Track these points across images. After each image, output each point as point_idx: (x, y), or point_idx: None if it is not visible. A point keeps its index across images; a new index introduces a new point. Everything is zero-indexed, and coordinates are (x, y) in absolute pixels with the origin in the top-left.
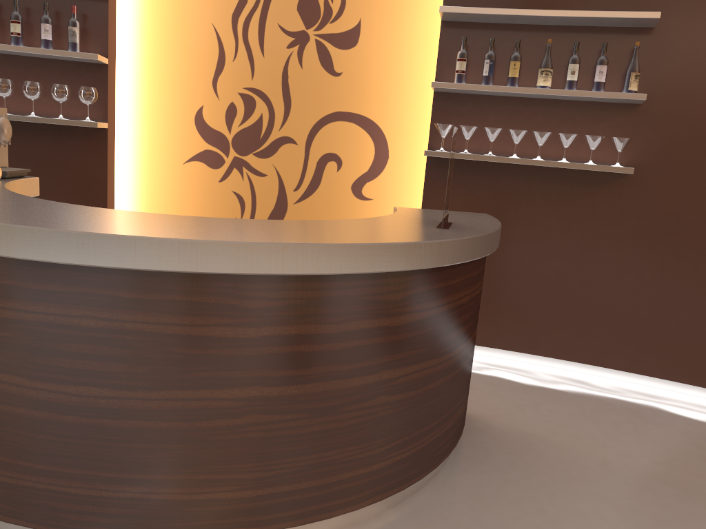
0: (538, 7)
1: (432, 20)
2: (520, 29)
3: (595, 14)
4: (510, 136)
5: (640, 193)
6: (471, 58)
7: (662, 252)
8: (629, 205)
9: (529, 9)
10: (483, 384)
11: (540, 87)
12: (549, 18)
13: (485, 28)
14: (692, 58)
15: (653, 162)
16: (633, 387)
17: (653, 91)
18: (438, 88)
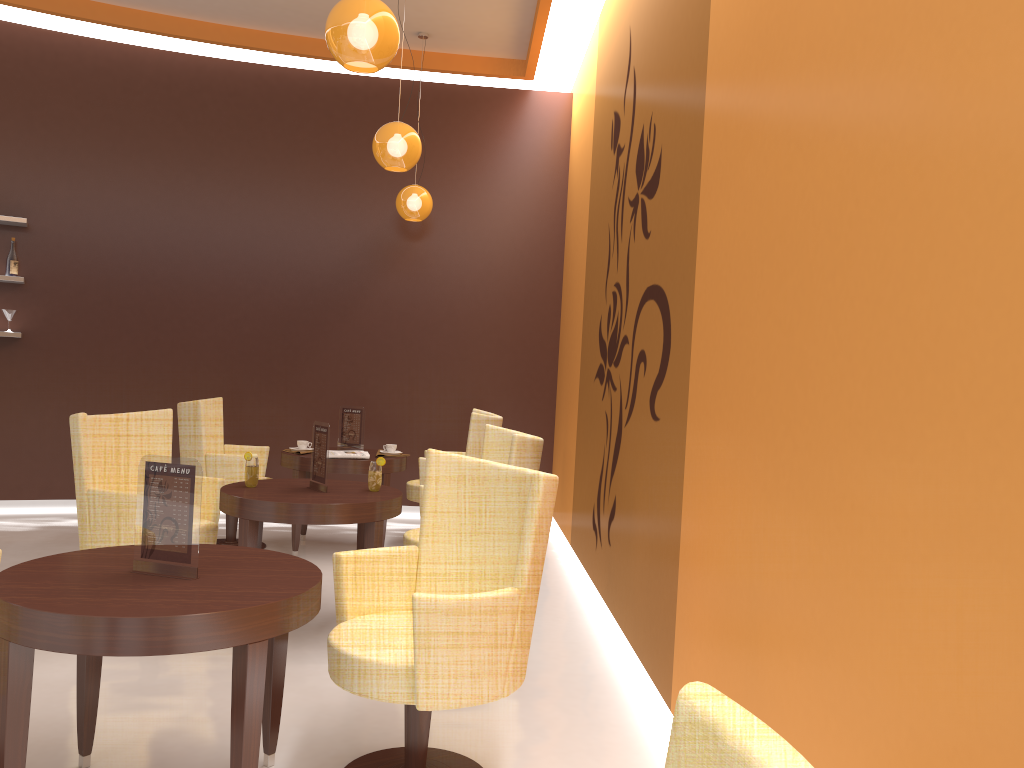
0: None
1: None
2: None
3: None
4: None
5: (33, 353)
6: None
7: (57, 398)
8: (25, 363)
9: None
10: None
11: None
12: None
13: None
14: (59, 252)
15: (40, 329)
16: (48, 511)
17: (33, 275)
18: None
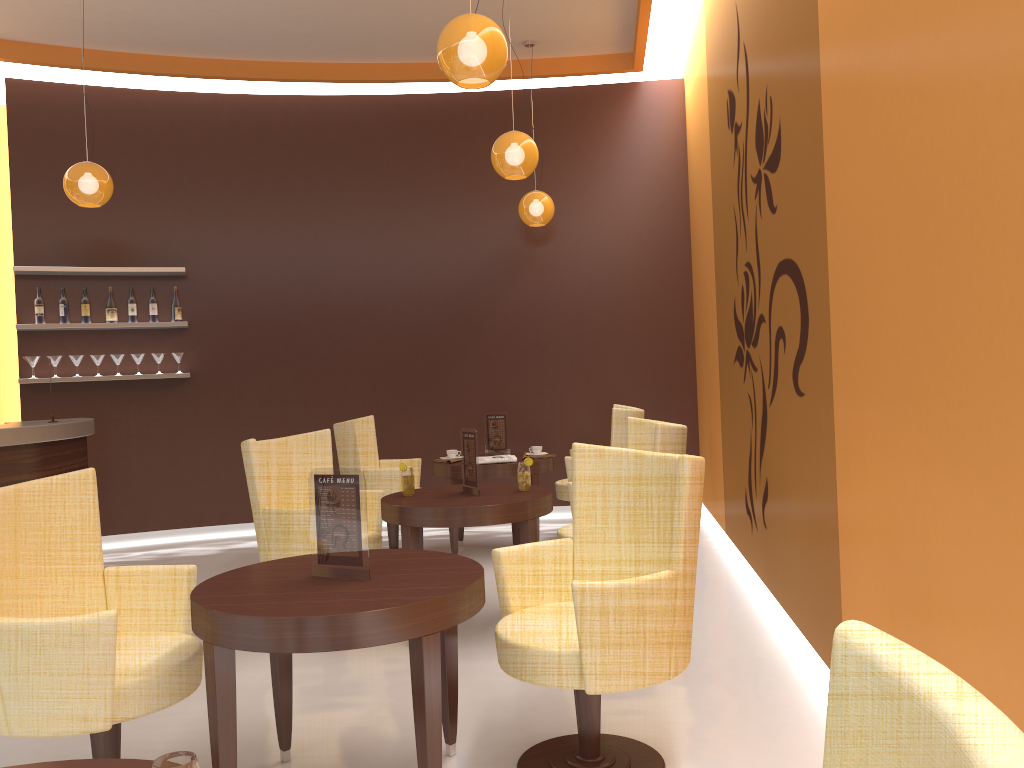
0: (97, 263)
1: (1, 267)
2: (85, 279)
3: (140, 269)
4: (92, 360)
5: (202, 390)
6: (47, 303)
7: (226, 430)
8: (195, 400)
9: (89, 267)
10: (106, 557)
11: (110, 321)
12: (107, 272)
13: (55, 279)
14: (216, 295)
15: (206, 367)
16: (228, 535)
17: (195, 318)
18: (23, 328)
